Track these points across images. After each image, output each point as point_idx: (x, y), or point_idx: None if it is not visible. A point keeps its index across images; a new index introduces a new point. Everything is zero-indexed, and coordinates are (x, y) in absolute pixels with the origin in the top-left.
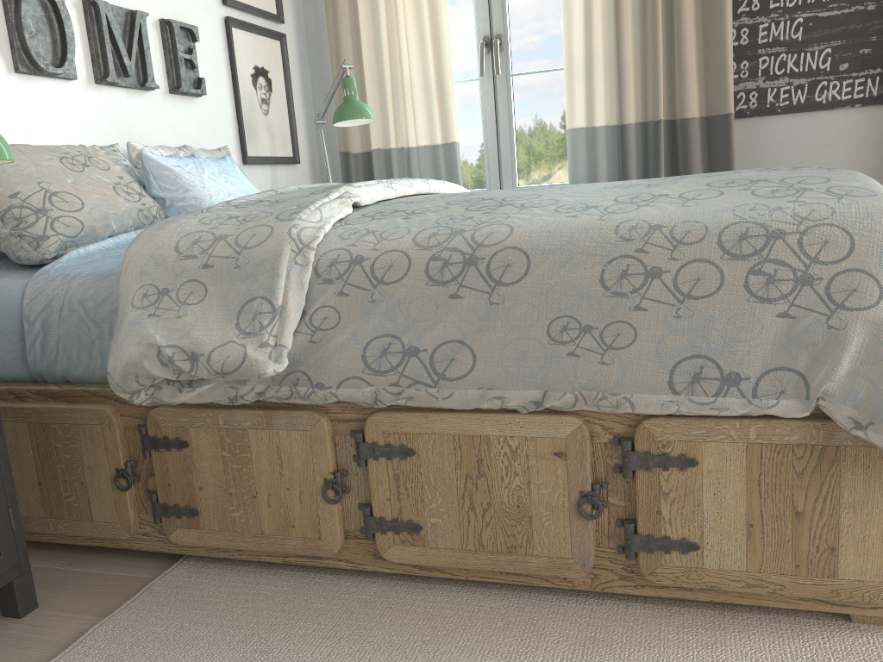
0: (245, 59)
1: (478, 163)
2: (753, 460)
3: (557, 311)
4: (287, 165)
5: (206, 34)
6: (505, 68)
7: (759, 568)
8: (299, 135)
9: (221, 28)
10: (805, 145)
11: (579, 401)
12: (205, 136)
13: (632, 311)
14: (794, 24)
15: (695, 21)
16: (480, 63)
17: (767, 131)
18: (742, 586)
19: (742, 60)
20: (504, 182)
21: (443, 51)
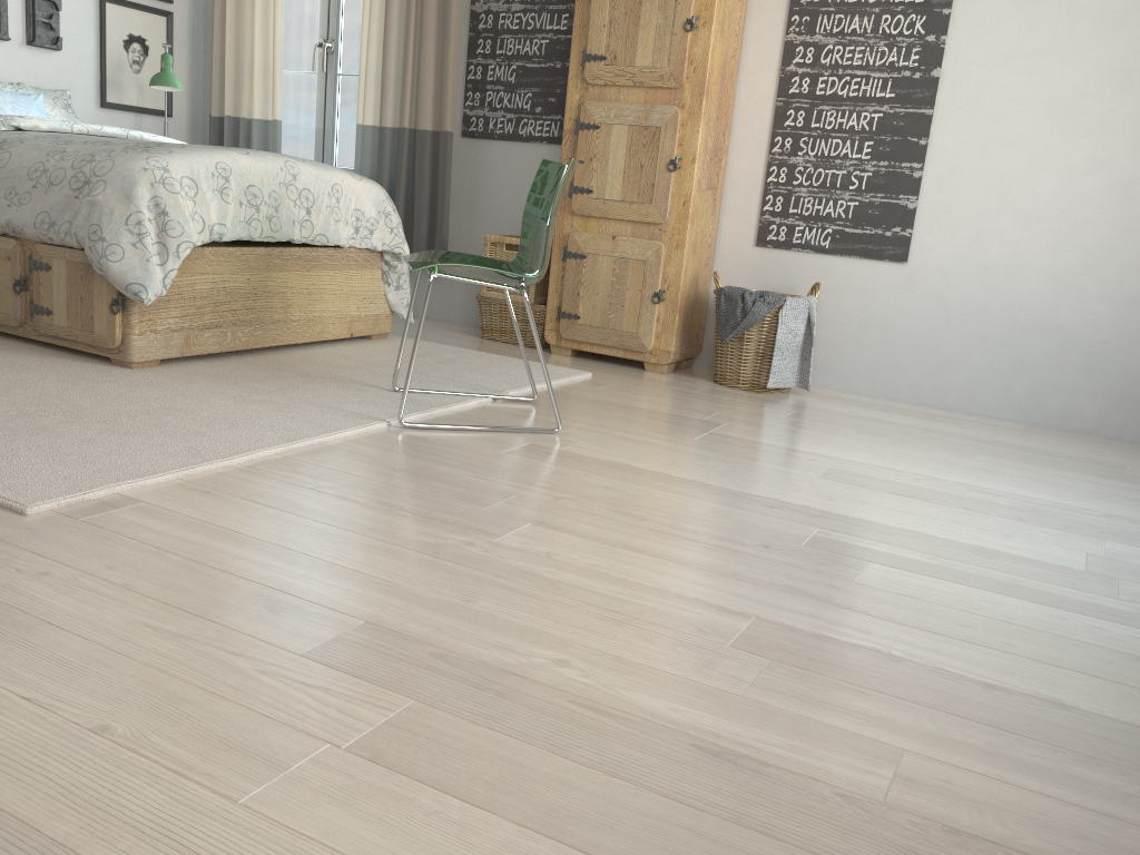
0: (118, 28)
1: (311, 142)
2: (68, 269)
3: (10, 184)
4: (158, 116)
5: (76, 5)
6: (335, 68)
7: (71, 326)
8: (179, 95)
9: (94, 2)
10: (512, 168)
11: (10, 229)
12: (60, 80)
13: (32, 188)
14: (510, 69)
15: (436, 55)
16: (312, 60)
17: (488, 152)
18: (65, 335)
19: (476, 92)
20: (325, 161)
21: (275, 46)
